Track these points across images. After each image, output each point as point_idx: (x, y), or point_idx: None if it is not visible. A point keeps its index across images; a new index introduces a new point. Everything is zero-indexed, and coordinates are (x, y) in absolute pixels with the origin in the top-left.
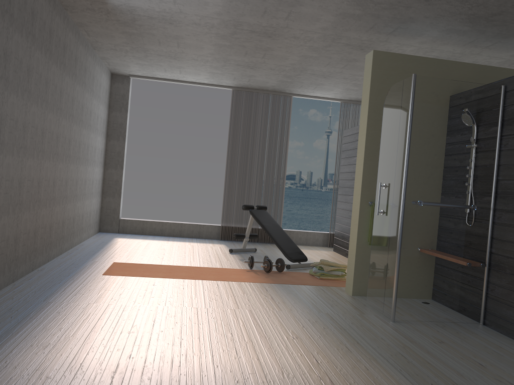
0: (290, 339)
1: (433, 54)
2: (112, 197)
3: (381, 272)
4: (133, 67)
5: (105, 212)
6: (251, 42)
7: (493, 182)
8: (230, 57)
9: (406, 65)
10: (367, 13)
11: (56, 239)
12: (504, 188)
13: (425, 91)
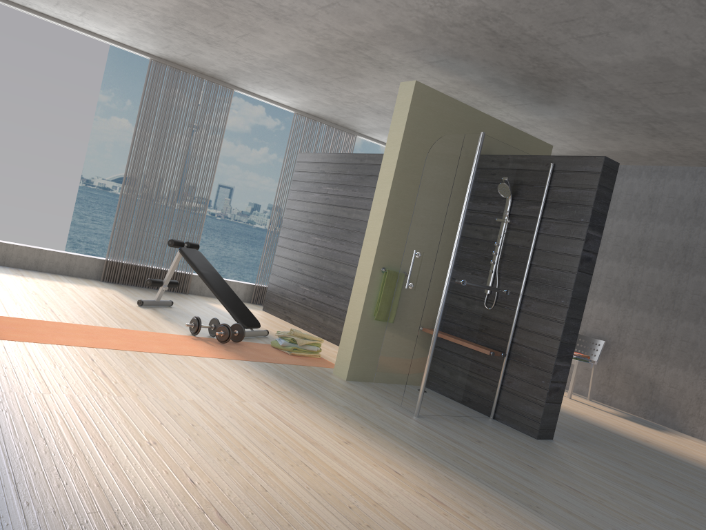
0: (344, 445)
1: (454, 95)
2: None
3: (402, 357)
4: None
5: None
6: (243, 15)
7: (527, 266)
8: (190, 22)
9: (445, 109)
10: (425, 36)
11: None
12: (538, 275)
13: (489, 155)
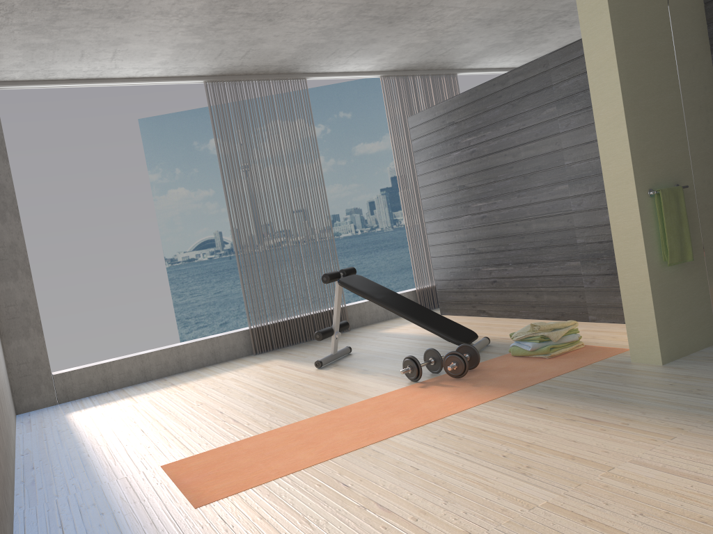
0: None
1: None
2: (24, 337)
3: None
4: (8, 60)
5: (18, 371)
6: None
7: None
8: None
9: None
10: None
11: (4, 465)
12: None
13: None
